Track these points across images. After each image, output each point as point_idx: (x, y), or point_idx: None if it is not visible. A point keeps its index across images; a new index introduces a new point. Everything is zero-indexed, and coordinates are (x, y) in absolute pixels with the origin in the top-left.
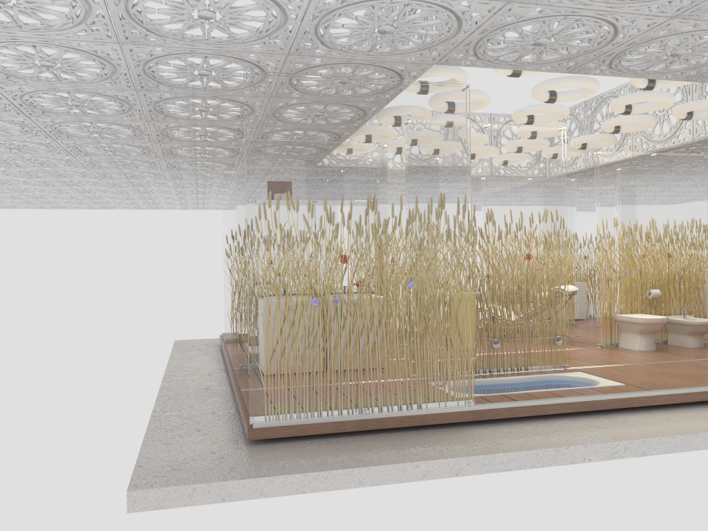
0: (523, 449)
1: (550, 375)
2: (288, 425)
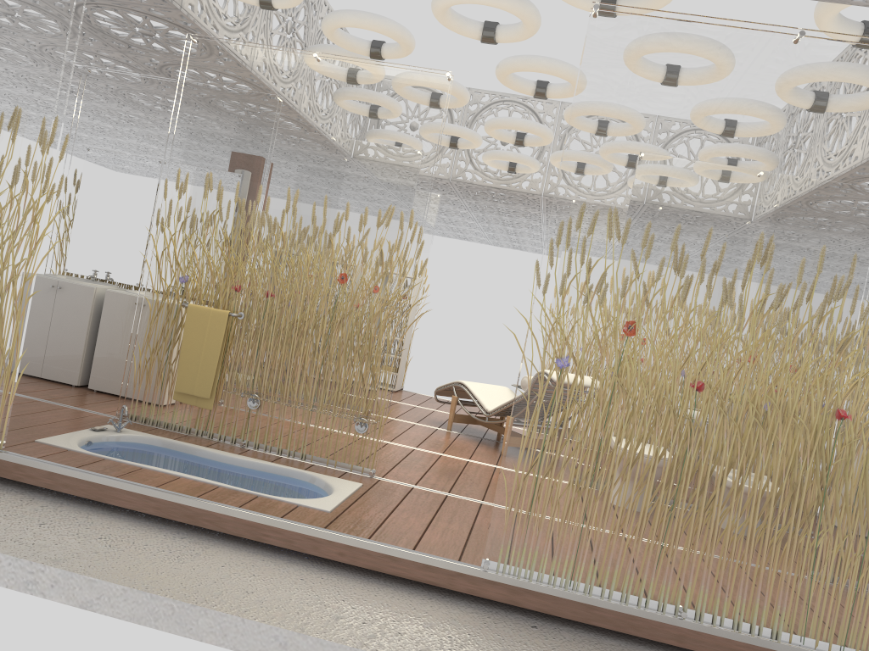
0: None
1: (301, 472)
2: None
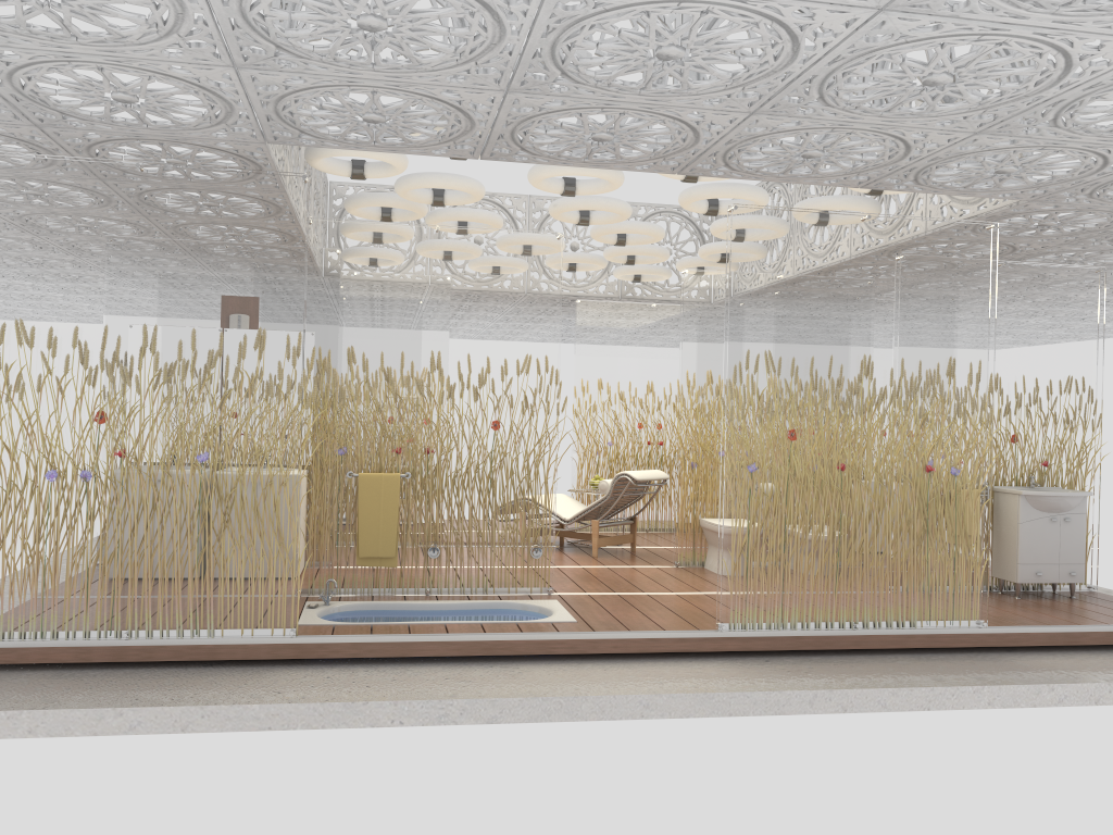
0: (297, 701)
1: (504, 602)
2: (3, 647)
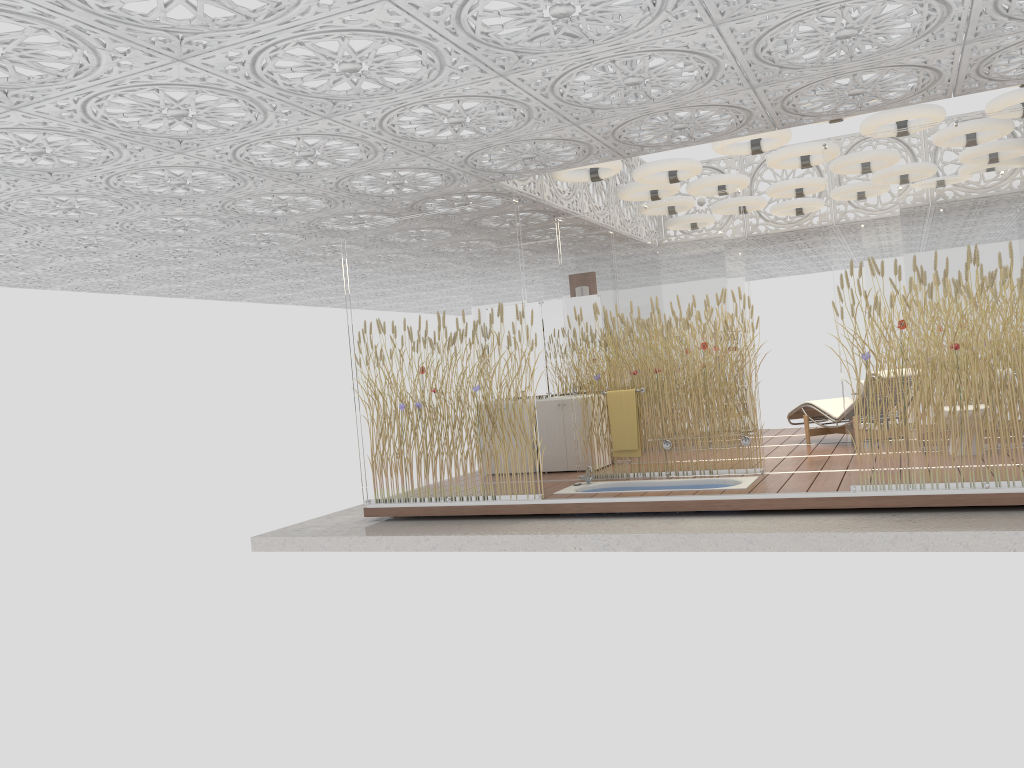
0: (519, 534)
1: (715, 479)
2: (391, 507)
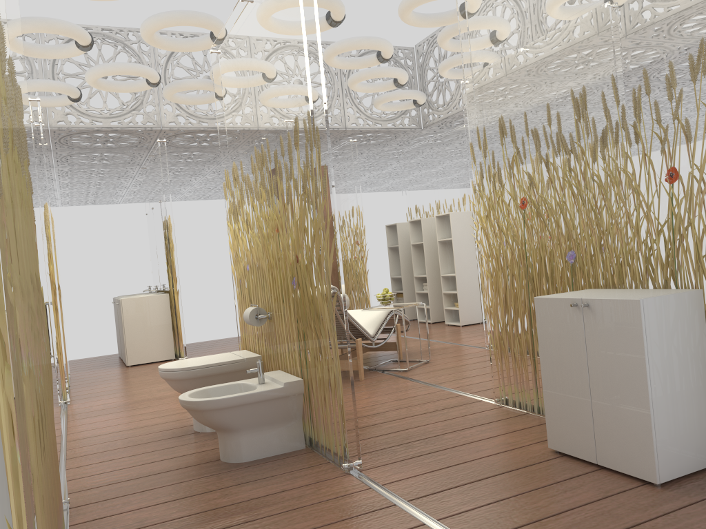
0: None
1: None
2: None
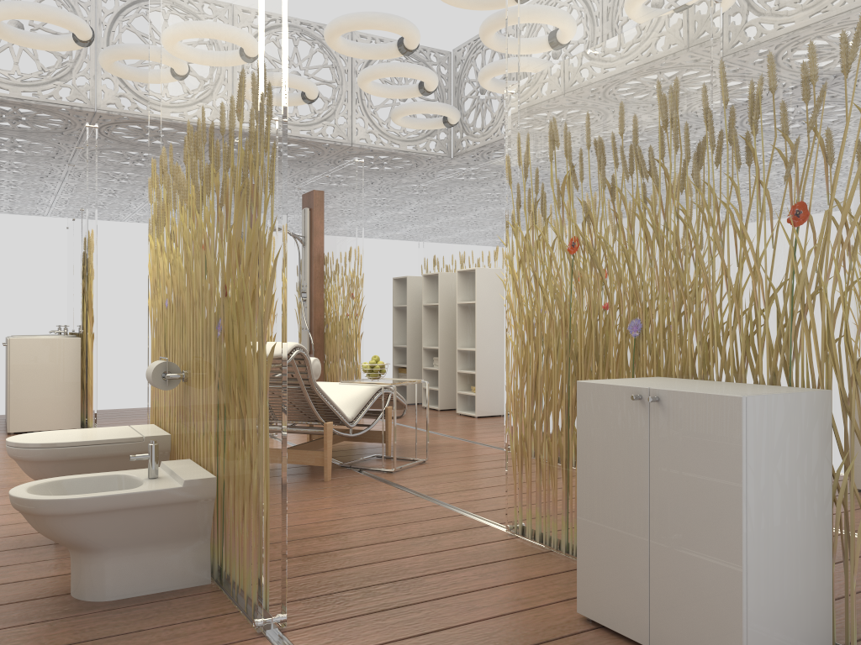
0: None
1: None
2: None
